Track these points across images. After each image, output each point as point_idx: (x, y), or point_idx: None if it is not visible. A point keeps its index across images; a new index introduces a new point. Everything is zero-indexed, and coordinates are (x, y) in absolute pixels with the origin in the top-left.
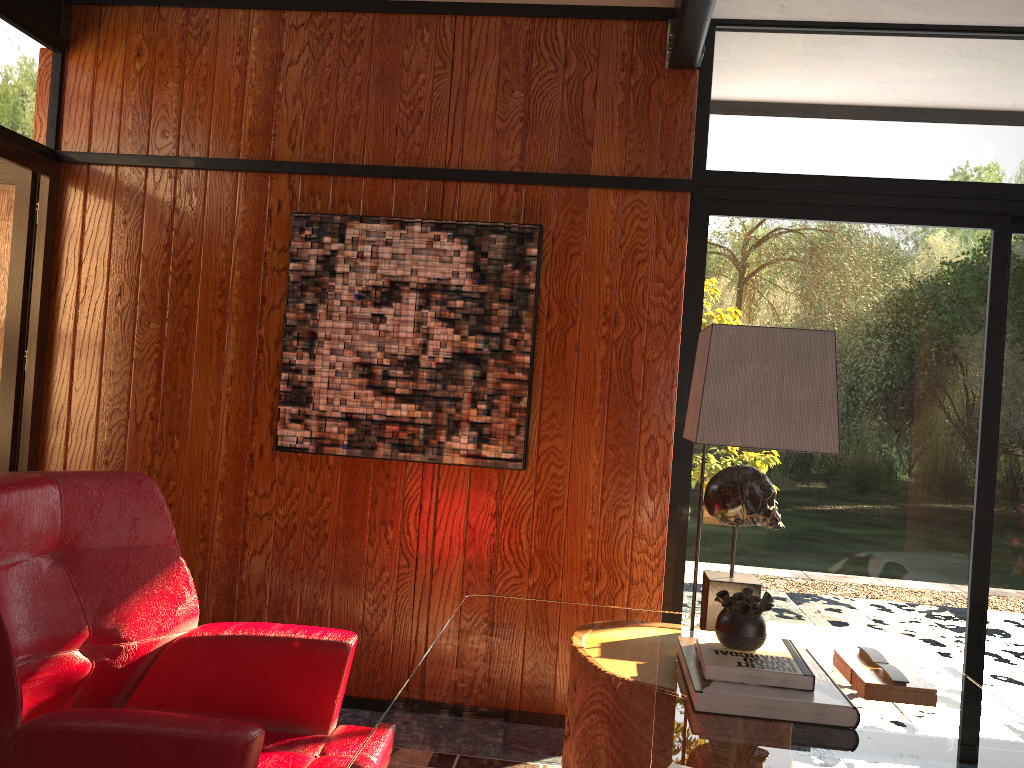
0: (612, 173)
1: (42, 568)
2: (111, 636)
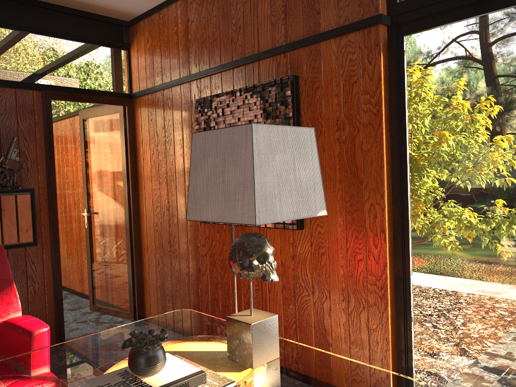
0: (332, 27)
1: None
2: None
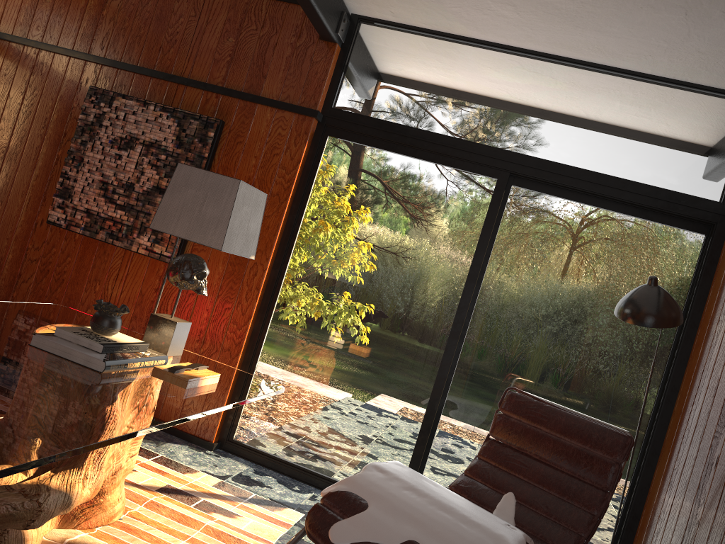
0: (272, 97)
1: None
2: None
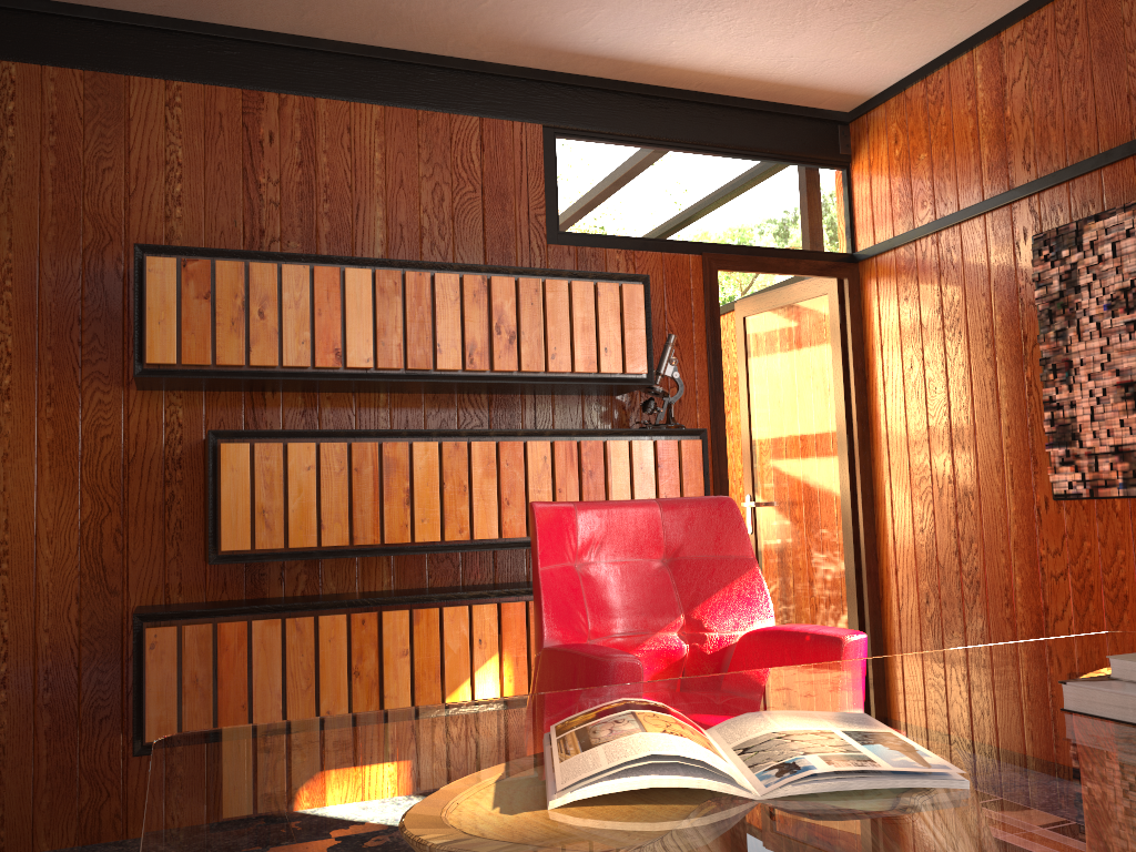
0: None
1: (650, 568)
2: (697, 625)
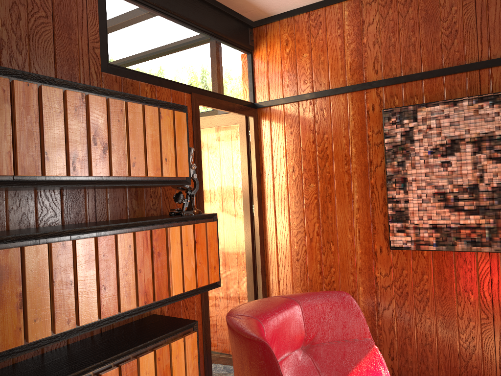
0: None
1: (298, 358)
2: None
